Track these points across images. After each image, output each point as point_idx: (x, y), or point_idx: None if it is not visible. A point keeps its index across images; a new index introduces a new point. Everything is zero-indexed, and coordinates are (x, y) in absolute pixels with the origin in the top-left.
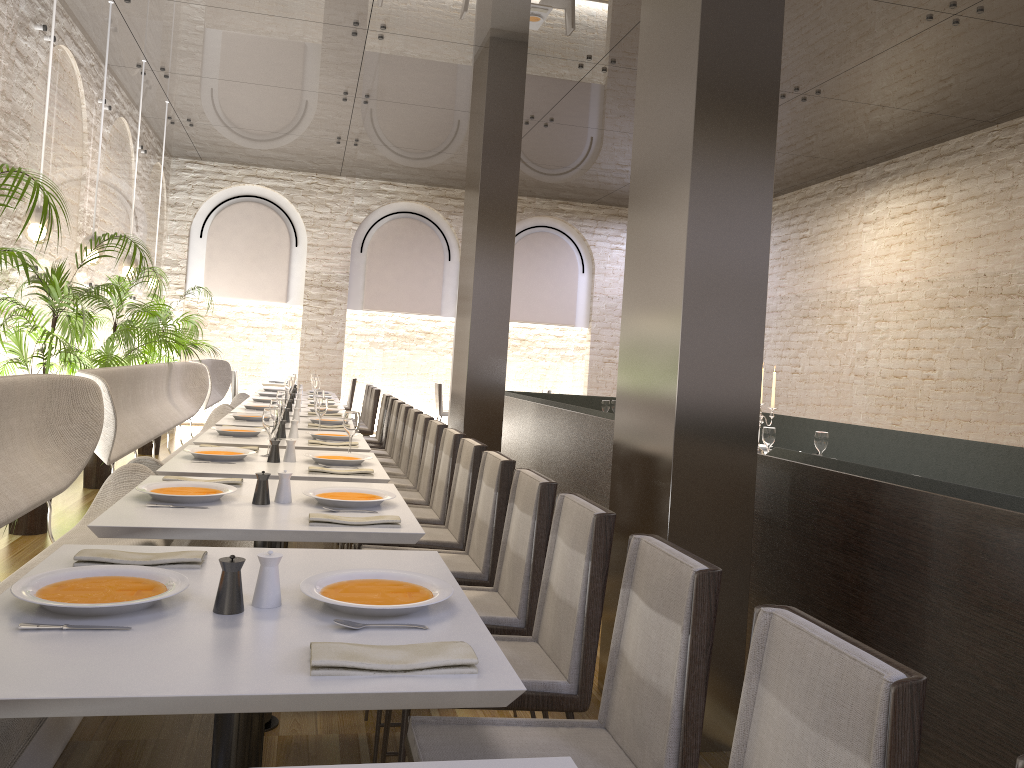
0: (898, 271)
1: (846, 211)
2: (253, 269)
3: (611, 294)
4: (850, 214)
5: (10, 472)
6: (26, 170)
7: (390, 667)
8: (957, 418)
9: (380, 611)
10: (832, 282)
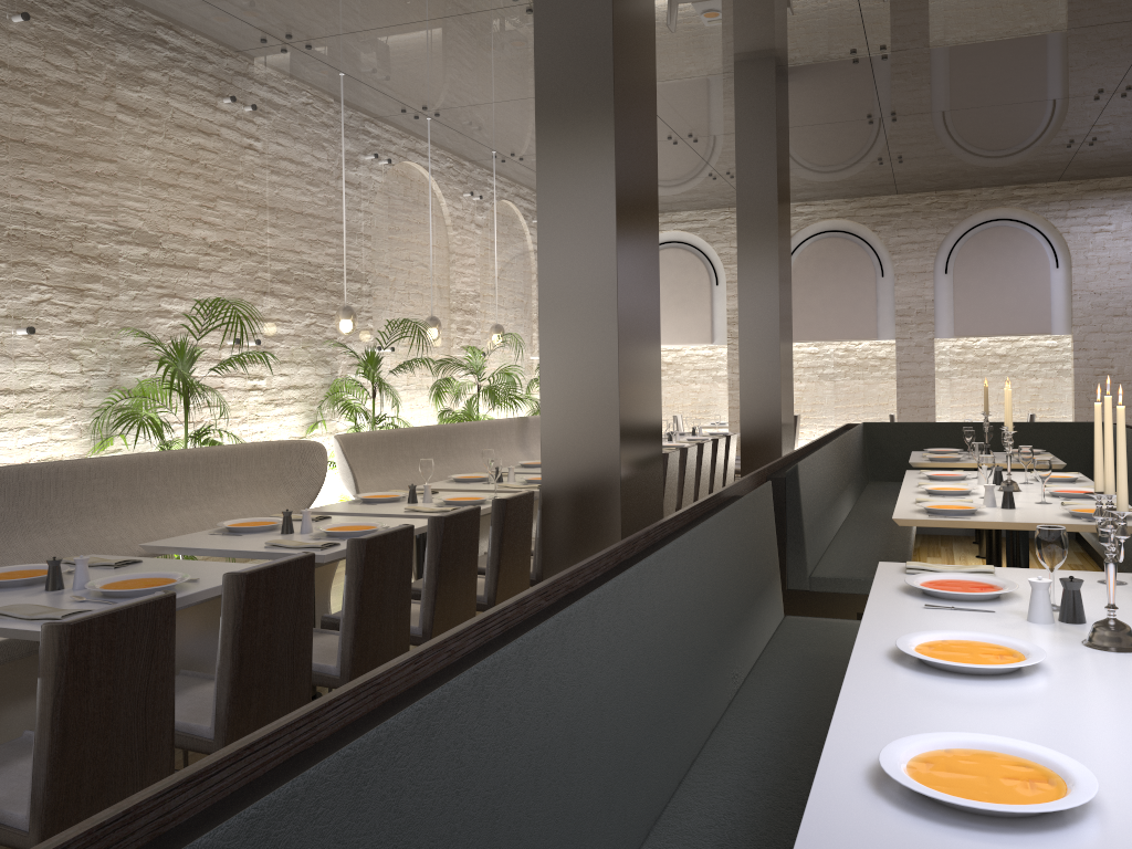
0: None
1: None
2: (677, 314)
3: (1098, 289)
4: None
5: (223, 512)
6: (369, 273)
7: (23, 616)
8: None
9: (110, 593)
10: None
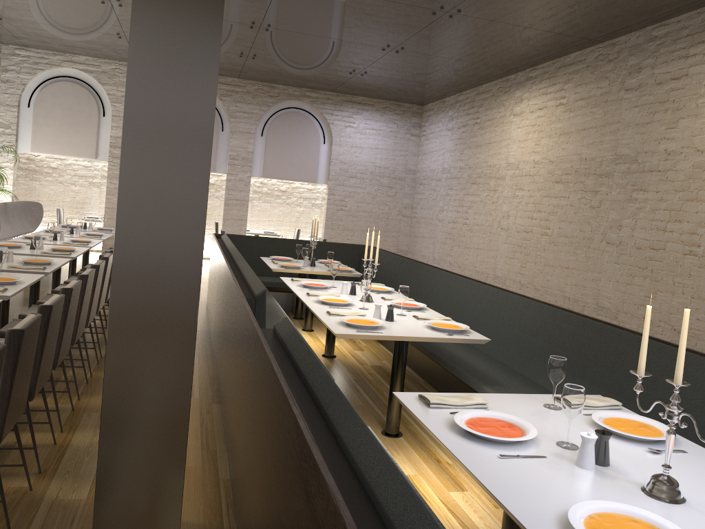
0: (532, 152)
1: (503, 105)
2: (70, 133)
3: (344, 160)
4: (505, 108)
5: None
6: None
7: None
8: (561, 265)
9: None
10: (491, 158)
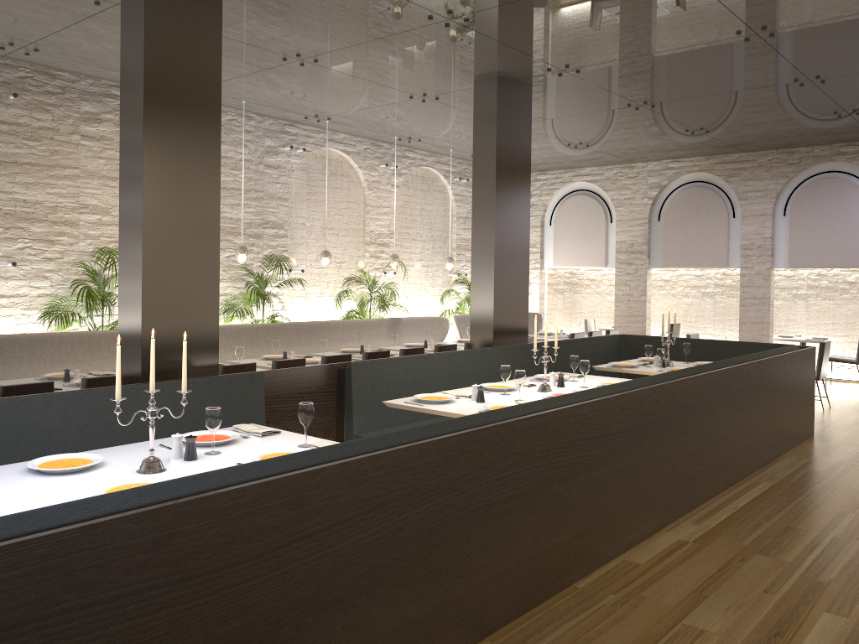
0: None
1: None
2: (582, 244)
3: None
4: None
5: (98, 368)
6: (282, 222)
7: None
8: None
9: None
10: None
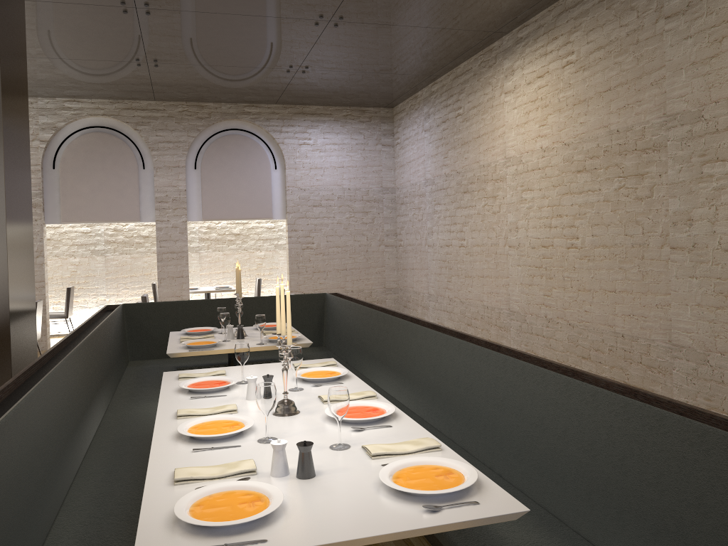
0: (537, 137)
1: (490, 84)
2: None
3: (303, 186)
4: (493, 86)
5: None
6: None
7: None
8: (603, 288)
9: None
10: (484, 156)
